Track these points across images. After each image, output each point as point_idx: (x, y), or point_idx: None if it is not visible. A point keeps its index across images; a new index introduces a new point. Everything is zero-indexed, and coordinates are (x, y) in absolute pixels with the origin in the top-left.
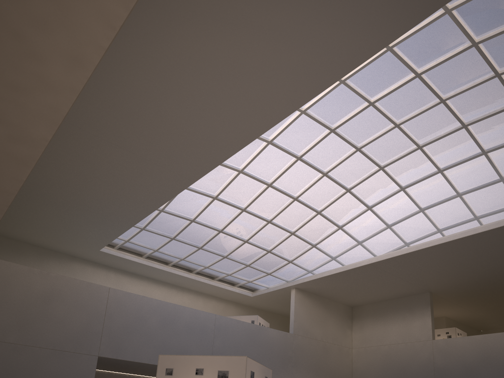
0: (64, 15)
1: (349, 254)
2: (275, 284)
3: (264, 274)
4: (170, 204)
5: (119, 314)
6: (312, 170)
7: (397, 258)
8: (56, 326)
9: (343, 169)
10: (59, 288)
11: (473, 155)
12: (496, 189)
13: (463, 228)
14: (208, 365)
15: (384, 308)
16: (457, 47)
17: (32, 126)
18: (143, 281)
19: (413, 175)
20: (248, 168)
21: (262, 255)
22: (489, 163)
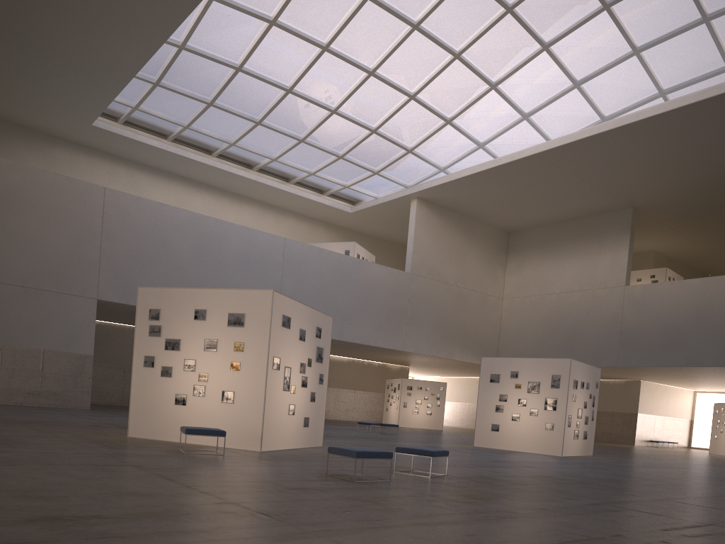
0: None
1: (507, 138)
2: (388, 191)
3: (368, 173)
4: (195, 34)
5: (126, 234)
6: None
7: (583, 143)
8: (23, 249)
9: None
10: (20, 186)
11: None
12: None
13: (704, 88)
14: (214, 304)
15: (558, 235)
16: None
17: None
18: (174, 183)
19: None
20: None
21: (362, 138)
22: None
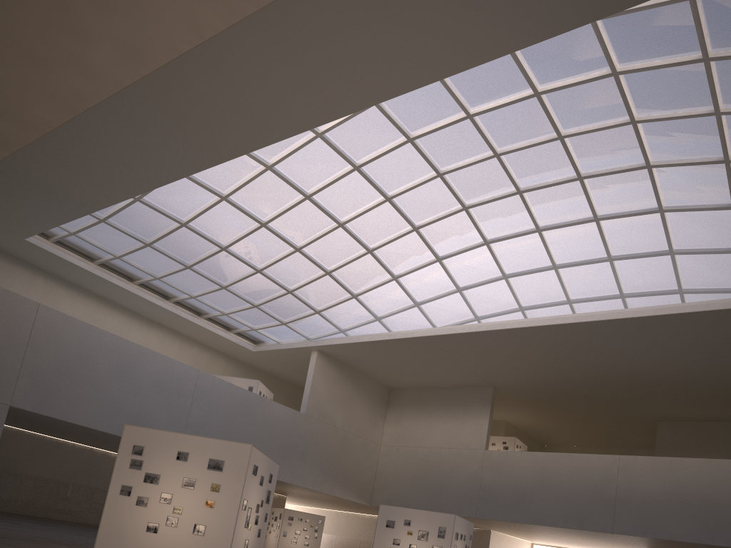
0: (139, 4)
1: (400, 316)
2: (291, 339)
3: (277, 322)
4: (153, 192)
5: (51, 347)
6: (372, 189)
7: (463, 335)
8: None
9: (415, 197)
10: None
11: (583, 219)
12: (600, 269)
13: (551, 311)
14: (197, 449)
15: (432, 399)
16: (594, 70)
17: (36, 106)
18: (90, 299)
19: (504, 227)
20: (281, 165)
21: (278, 295)
22: (599, 234)
